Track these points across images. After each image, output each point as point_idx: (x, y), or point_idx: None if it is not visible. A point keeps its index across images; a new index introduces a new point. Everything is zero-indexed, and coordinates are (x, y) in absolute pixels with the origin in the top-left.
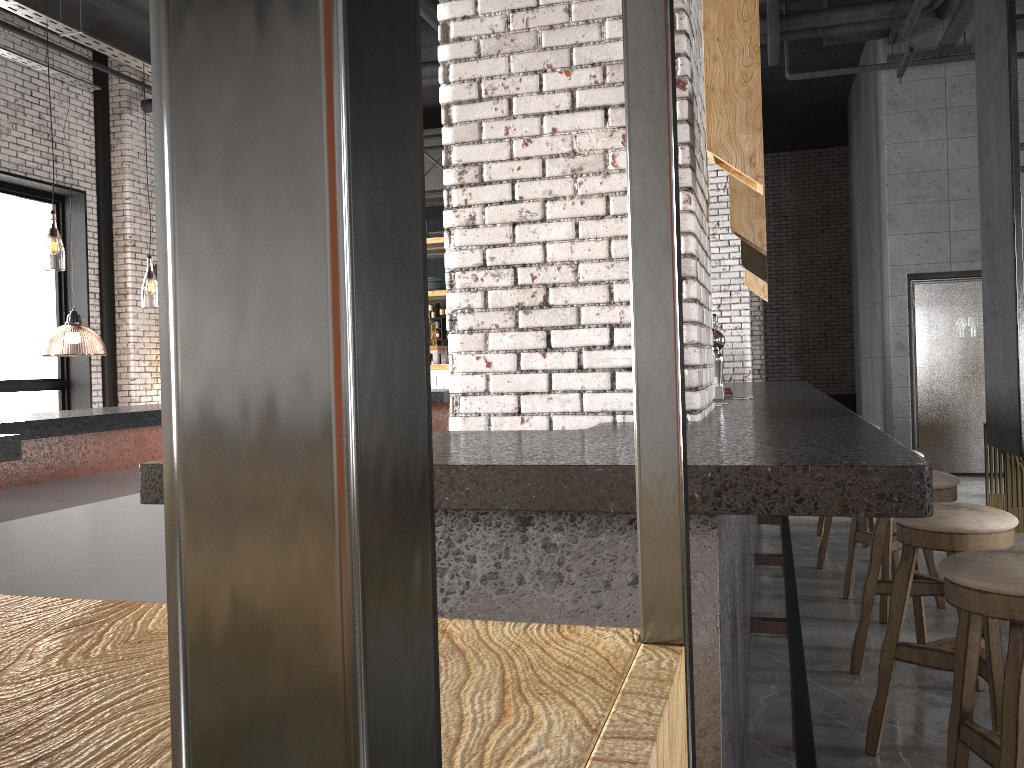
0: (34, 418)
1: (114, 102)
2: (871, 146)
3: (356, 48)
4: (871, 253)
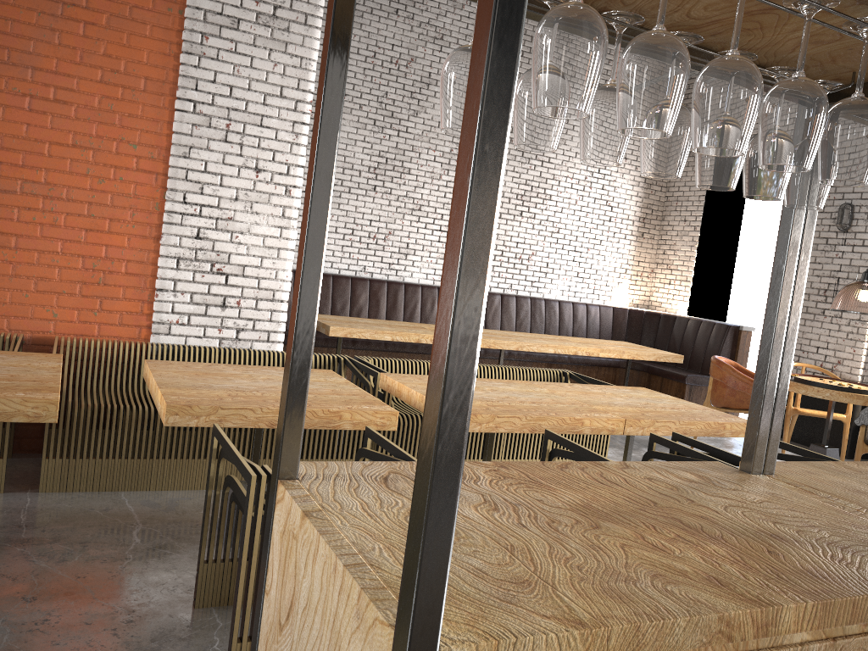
0: None
1: None
2: None
3: (291, 318)
4: None
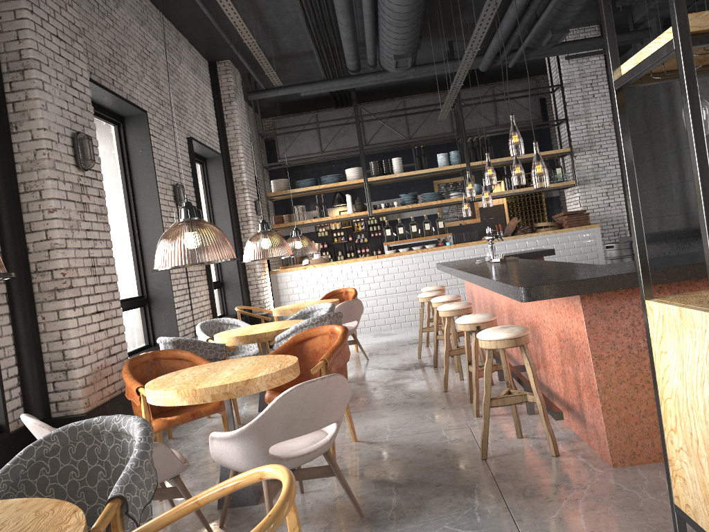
0: (543, 264)
1: (224, 94)
2: (656, 98)
3: None
4: (657, 158)
